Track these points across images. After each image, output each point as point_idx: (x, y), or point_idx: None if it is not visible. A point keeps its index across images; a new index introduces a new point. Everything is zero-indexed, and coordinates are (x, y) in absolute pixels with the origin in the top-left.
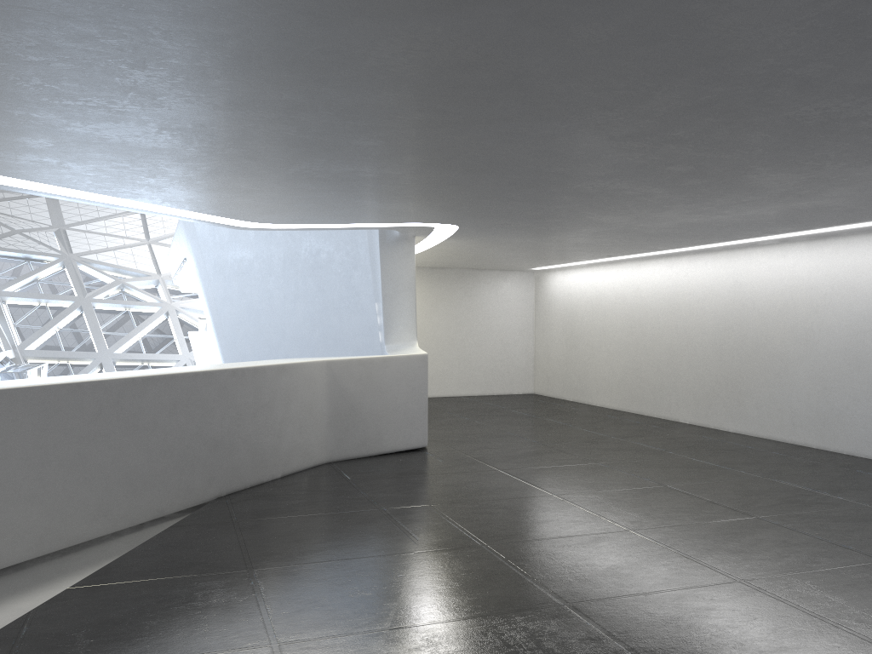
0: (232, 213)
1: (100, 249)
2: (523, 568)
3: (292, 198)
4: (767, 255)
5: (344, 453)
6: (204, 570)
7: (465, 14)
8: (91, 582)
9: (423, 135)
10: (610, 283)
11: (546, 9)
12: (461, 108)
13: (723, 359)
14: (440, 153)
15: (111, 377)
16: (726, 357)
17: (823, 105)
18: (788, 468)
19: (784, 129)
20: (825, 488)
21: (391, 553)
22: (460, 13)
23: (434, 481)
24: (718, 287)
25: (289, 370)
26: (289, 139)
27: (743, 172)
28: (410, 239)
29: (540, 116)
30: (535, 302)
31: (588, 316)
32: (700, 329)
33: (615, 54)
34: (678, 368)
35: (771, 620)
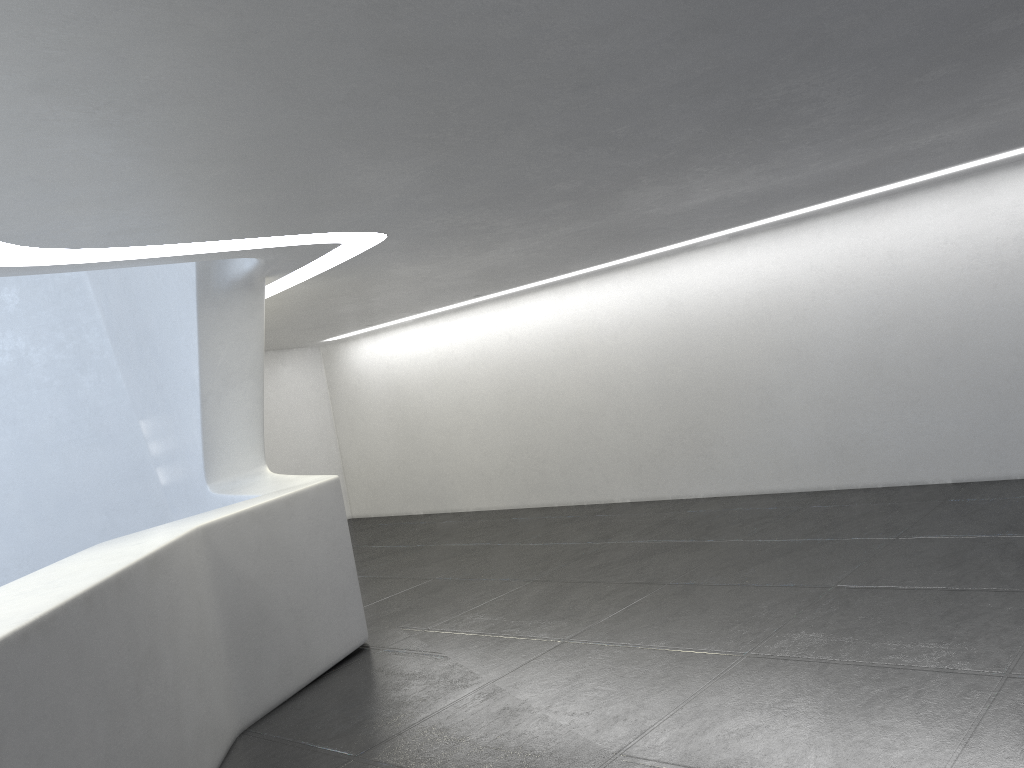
0: None
1: None
2: None
3: (213, 140)
4: (715, 257)
5: (262, 702)
6: None
7: None
8: None
9: None
10: (462, 339)
11: None
12: None
13: (670, 405)
14: None
15: None
16: (675, 401)
17: None
18: (886, 519)
19: None
20: (993, 529)
21: None
22: None
23: (514, 700)
24: (644, 312)
25: (163, 565)
26: None
27: None
28: (257, 283)
29: None
30: (329, 389)
31: (429, 391)
32: (625, 373)
33: None
34: (599, 431)
35: None
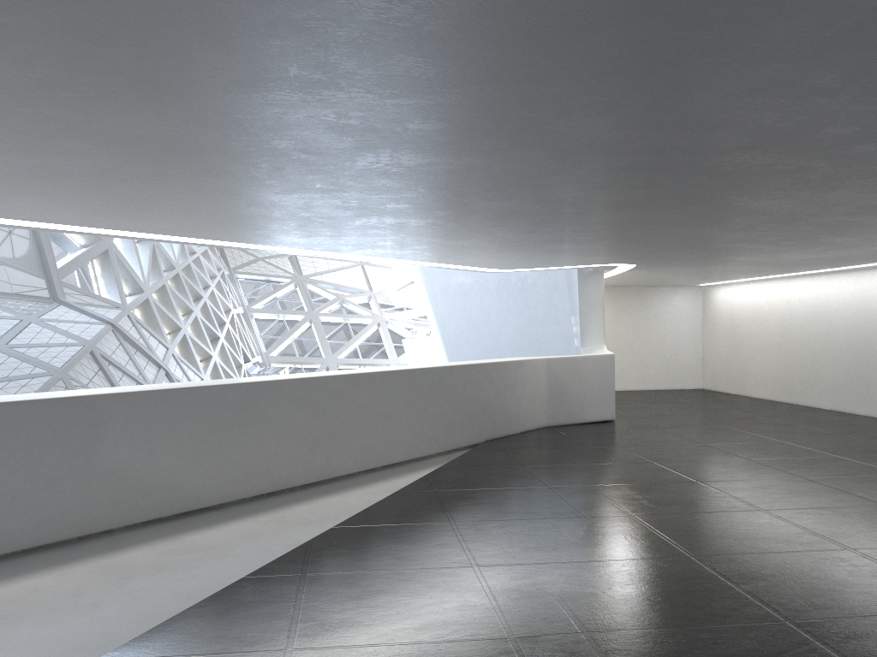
0: (490, 266)
1: (323, 270)
2: (676, 470)
3: (531, 258)
4: None
5: (557, 421)
6: (500, 466)
7: (638, 209)
8: (445, 467)
9: (616, 234)
10: (765, 297)
11: (672, 206)
12: (636, 226)
13: (854, 357)
14: (625, 239)
15: (436, 365)
16: (857, 355)
17: (831, 218)
18: None
19: (821, 225)
20: None
21: (599, 463)
22: (636, 208)
23: (621, 436)
24: (849, 300)
25: (524, 364)
26: (544, 239)
27: (816, 238)
28: (600, 272)
29: (679, 226)
30: (702, 312)
31: (746, 323)
32: (836, 334)
33: (708, 212)
34: (819, 365)
35: (810, 489)
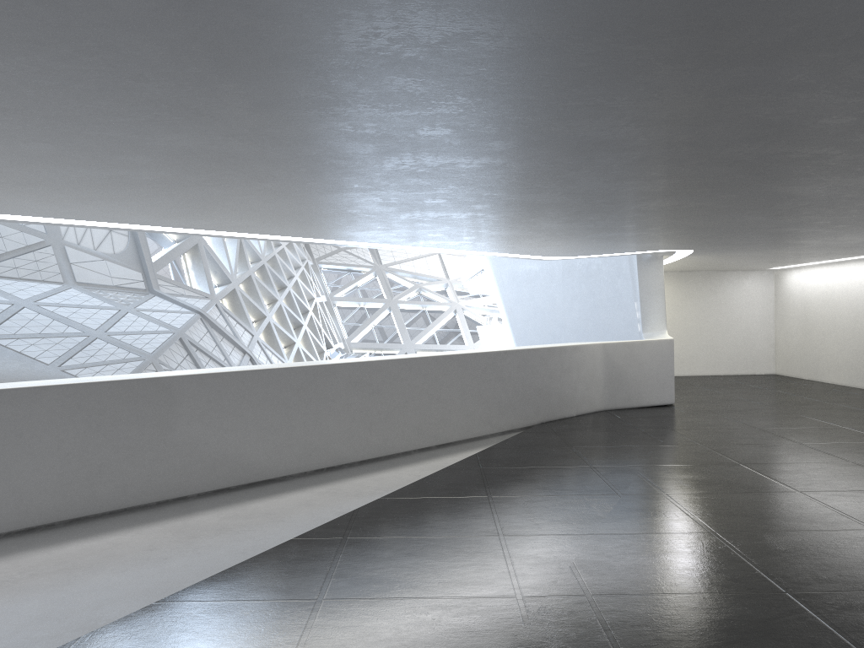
0: (545, 254)
1: (401, 260)
2: (721, 452)
3: (583, 246)
4: None
5: (615, 405)
6: (548, 446)
7: (670, 197)
8: (495, 447)
9: (659, 222)
10: (838, 280)
11: (704, 194)
12: (676, 214)
13: None
14: (670, 225)
15: (489, 350)
16: None
17: None
18: None
19: None
20: None
21: (646, 445)
22: (668, 197)
23: (676, 420)
24: None
25: (579, 349)
26: (589, 228)
27: None
28: (659, 258)
29: (720, 213)
30: (774, 296)
31: (819, 307)
32: None
33: (743, 199)
34: None
35: (854, 473)
